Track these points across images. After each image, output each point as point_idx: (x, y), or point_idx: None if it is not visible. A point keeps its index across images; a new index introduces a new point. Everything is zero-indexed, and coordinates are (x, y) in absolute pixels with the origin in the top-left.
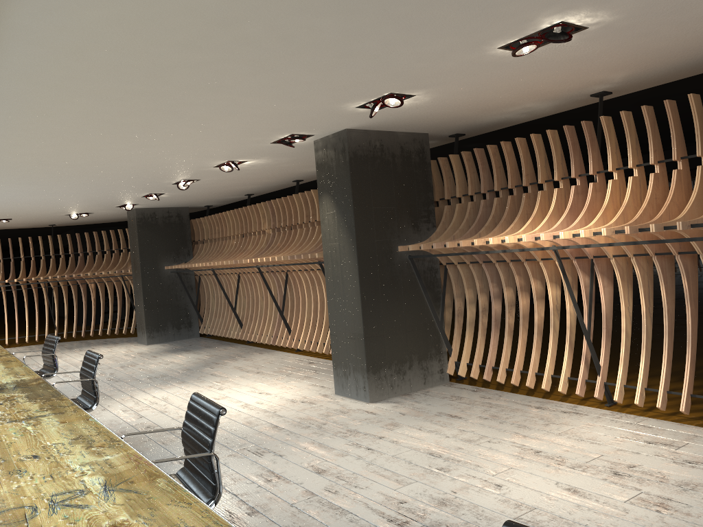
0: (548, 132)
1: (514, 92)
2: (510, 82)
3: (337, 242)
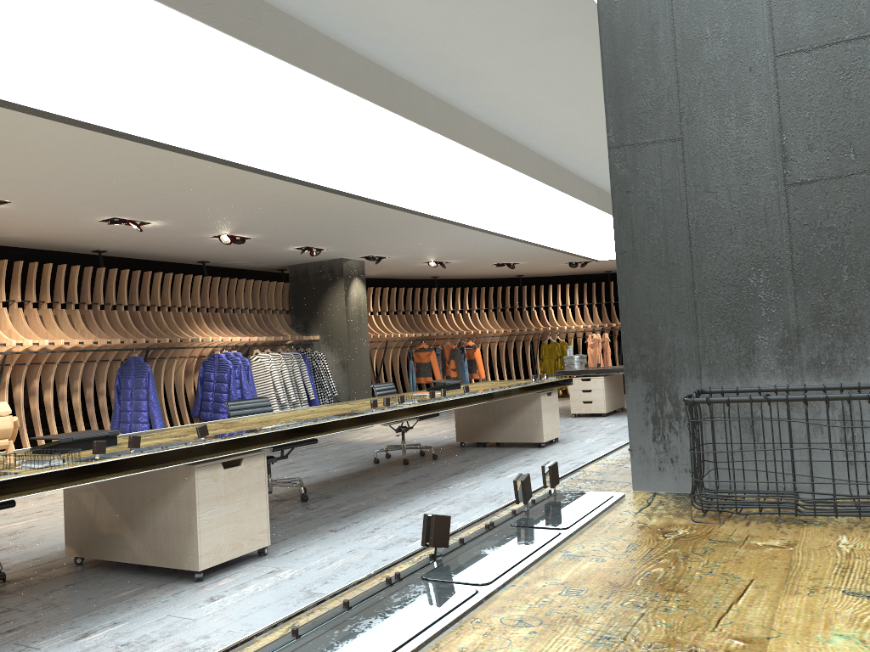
0: None
1: None
2: (17, 221)
3: None
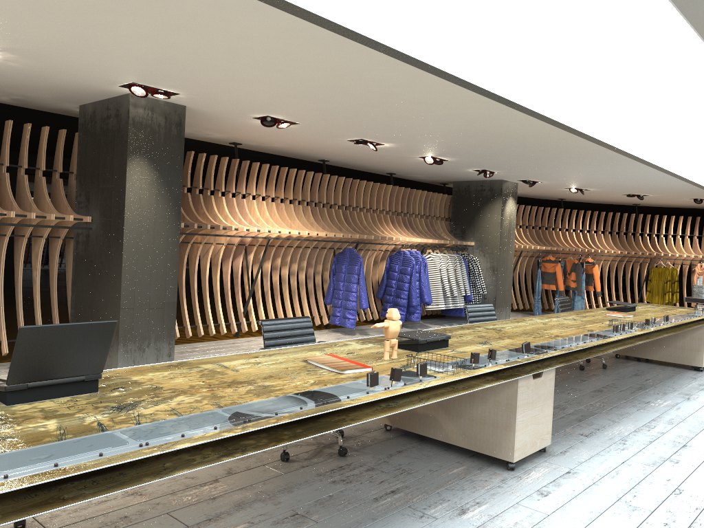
0: (227, 158)
1: (261, 135)
2: (289, 136)
3: (153, 210)
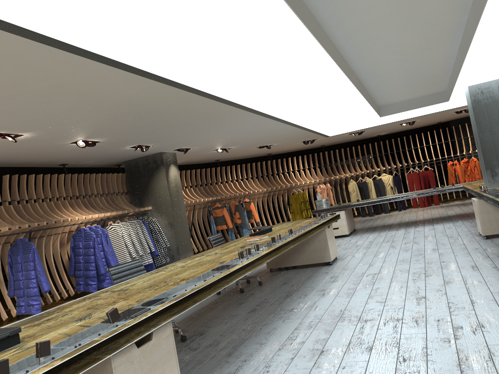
0: None
1: None
2: None
3: None
